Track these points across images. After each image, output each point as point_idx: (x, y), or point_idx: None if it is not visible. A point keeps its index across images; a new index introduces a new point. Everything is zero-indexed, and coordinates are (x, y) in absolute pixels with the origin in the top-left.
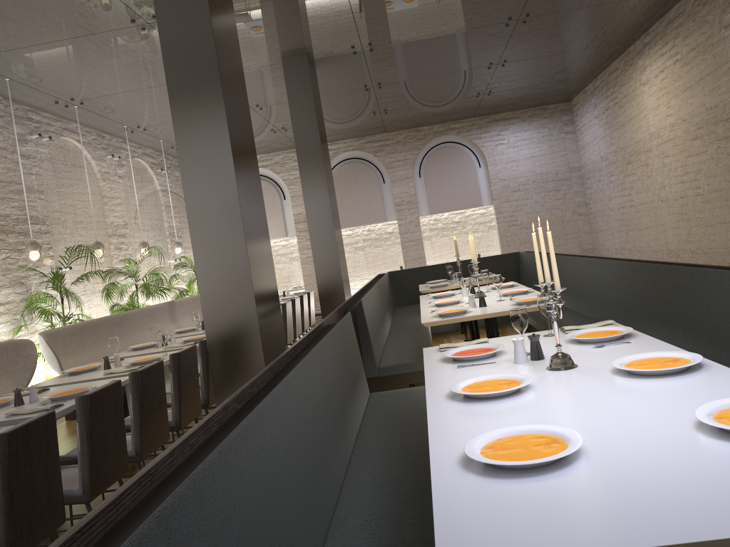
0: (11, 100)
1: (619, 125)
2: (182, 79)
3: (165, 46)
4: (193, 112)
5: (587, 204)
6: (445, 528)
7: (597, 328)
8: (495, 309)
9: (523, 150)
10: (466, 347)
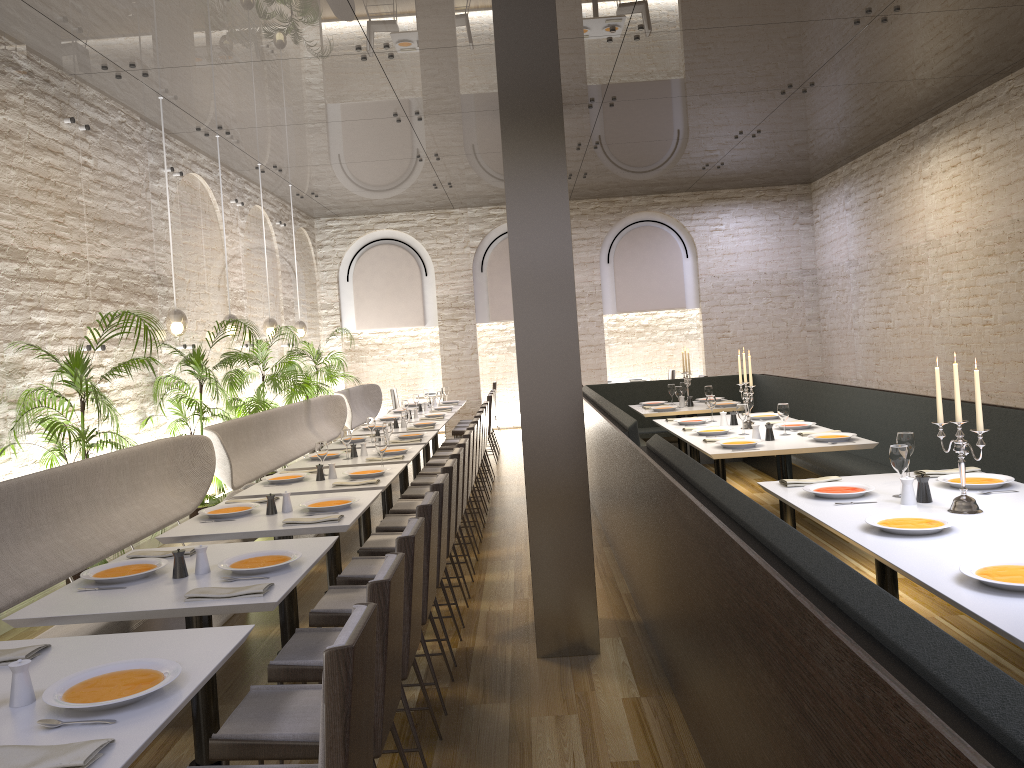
0: (163, 125)
1: (882, 224)
2: (522, 153)
3: (504, 113)
4: (531, 192)
5: (820, 318)
6: (1011, 628)
7: (967, 474)
8: (792, 444)
9: (745, 241)
10: (824, 484)
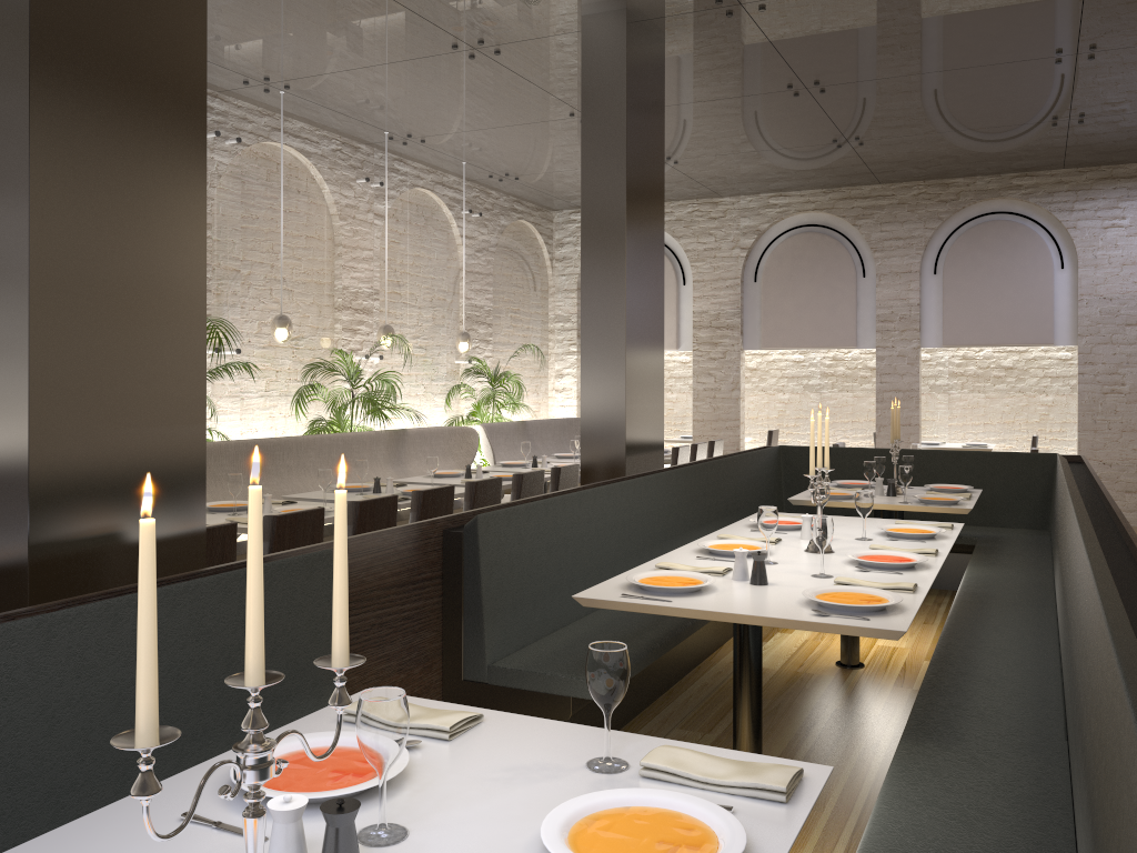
0: None
1: None
2: None
3: None
4: None
5: None
6: None
7: (686, 804)
8: (754, 602)
9: None
10: (354, 738)
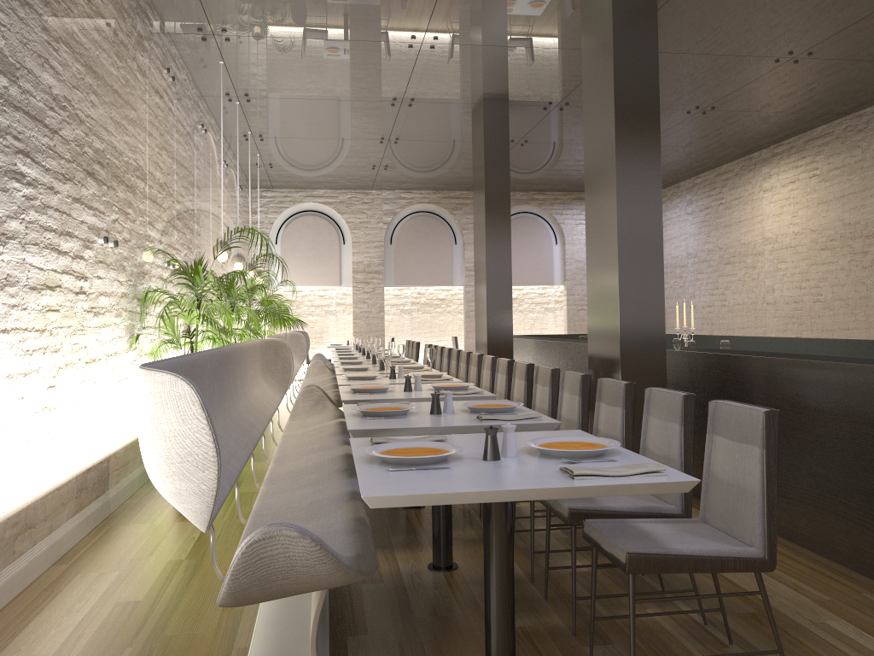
0: (222, 85)
1: (722, 225)
2: (628, 120)
3: (617, 89)
4: (634, 149)
5: None
6: None
7: None
8: None
9: None
10: None
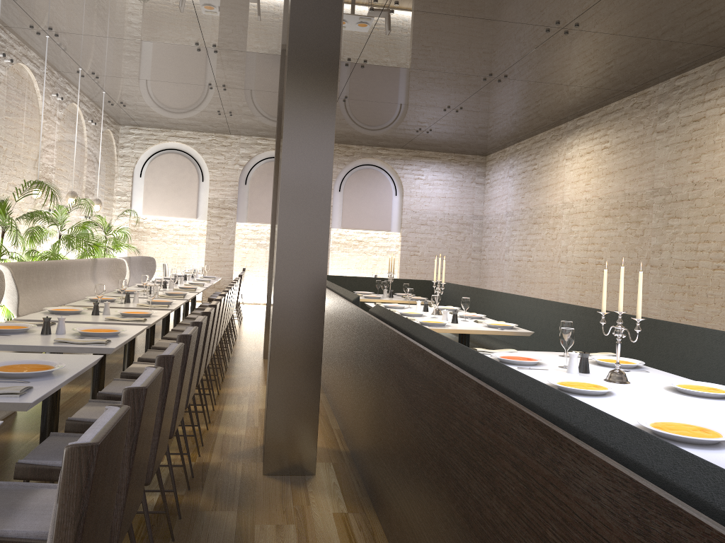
0: None
1: (534, 189)
2: (303, 60)
3: (293, 26)
4: (307, 93)
5: (482, 251)
6: None
7: (609, 357)
8: (471, 327)
9: (437, 189)
10: (506, 353)
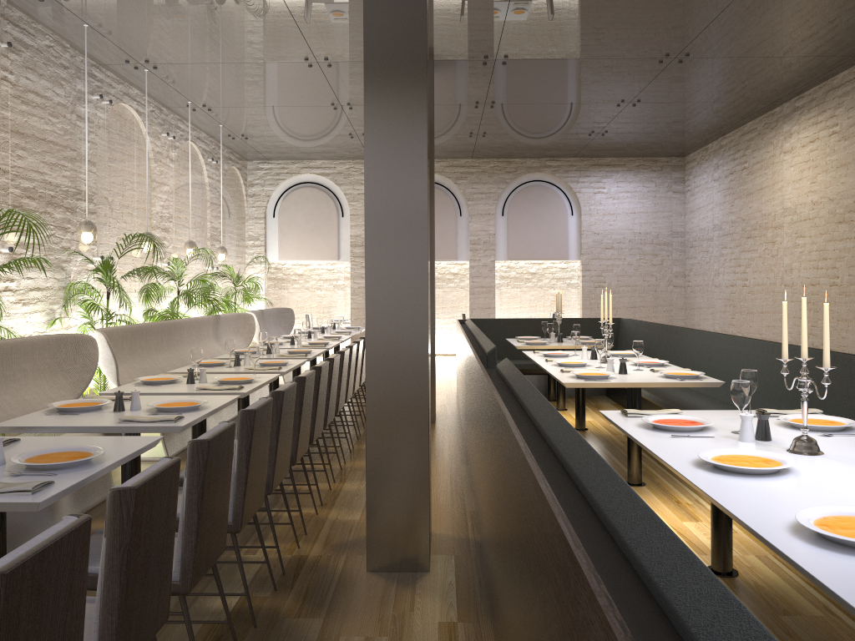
0: (86, 50)
1: (745, 193)
2: (383, 66)
3: (368, 26)
4: (390, 106)
5: (686, 276)
6: None
7: (809, 415)
8: (642, 379)
9: (624, 204)
10: (663, 416)
